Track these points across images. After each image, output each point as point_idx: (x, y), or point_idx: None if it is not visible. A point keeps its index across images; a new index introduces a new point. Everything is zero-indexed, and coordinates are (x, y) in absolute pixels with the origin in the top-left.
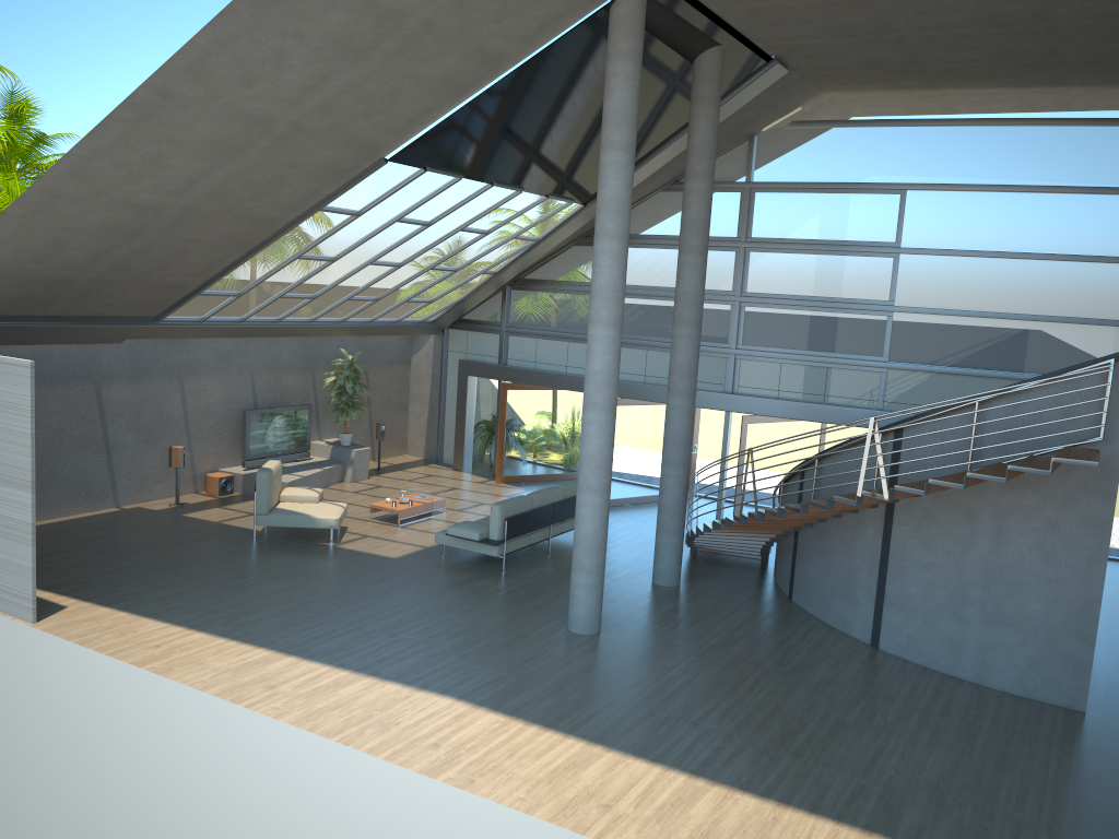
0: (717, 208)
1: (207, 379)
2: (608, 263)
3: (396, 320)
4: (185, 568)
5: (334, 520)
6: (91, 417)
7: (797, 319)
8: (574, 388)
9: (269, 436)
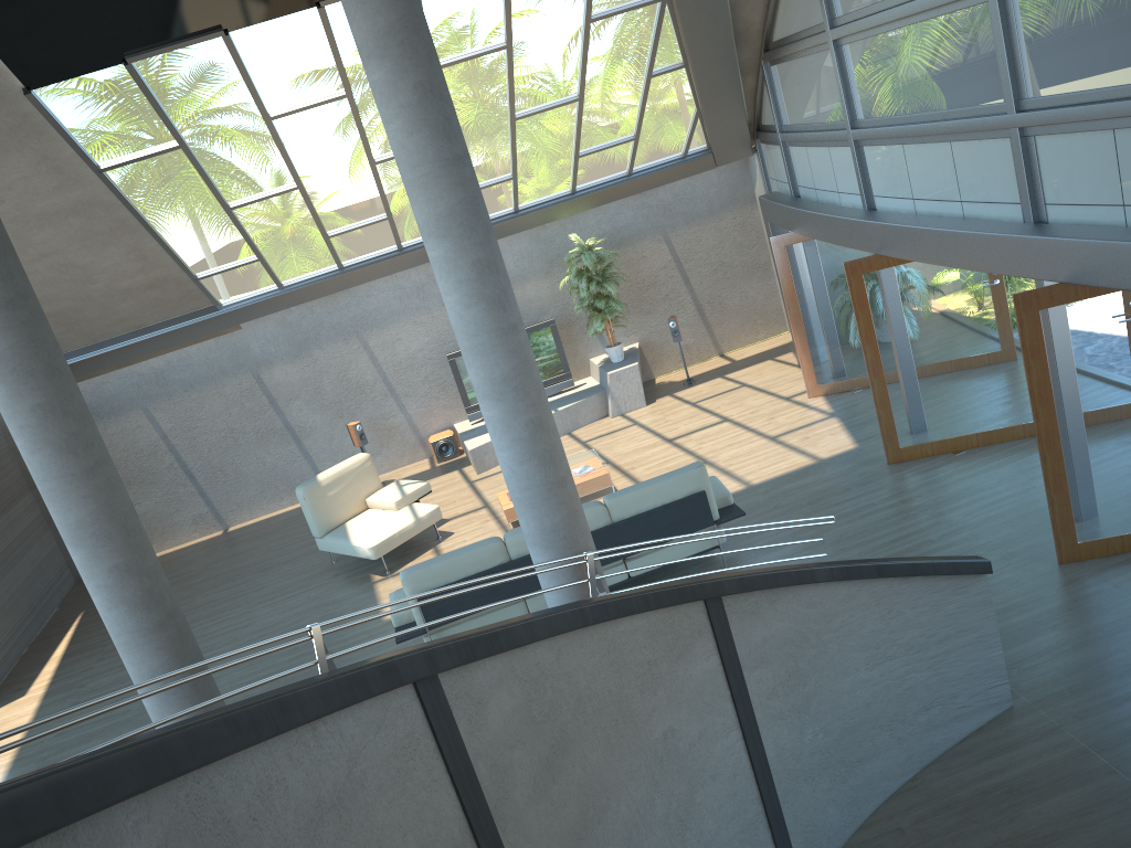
0: None
1: (397, 327)
2: None
3: (623, 174)
4: (193, 626)
5: (368, 549)
6: (261, 409)
7: None
8: (831, 239)
9: None
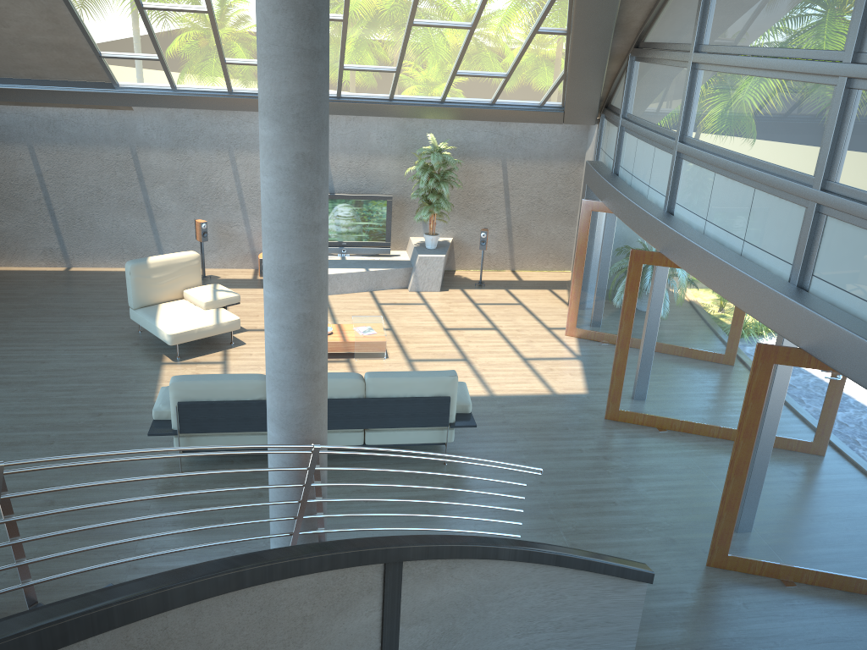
0: None
1: None
2: None
3: (487, 102)
4: (0, 345)
5: (167, 335)
6: (129, 181)
7: None
8: (629, 223)
9: (329, 224)
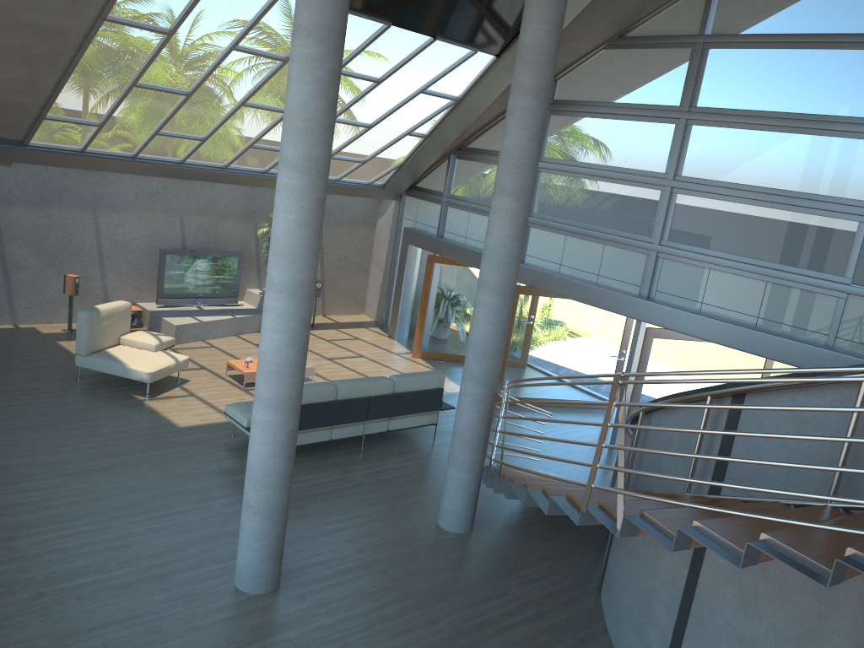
0: (662, 69)
1: (126, 215)
2: (298, 76)
3: (334, 179)
4: None
5: (146, 374)
6: None
7: (737, 215)
8: None
9: (188, 278)
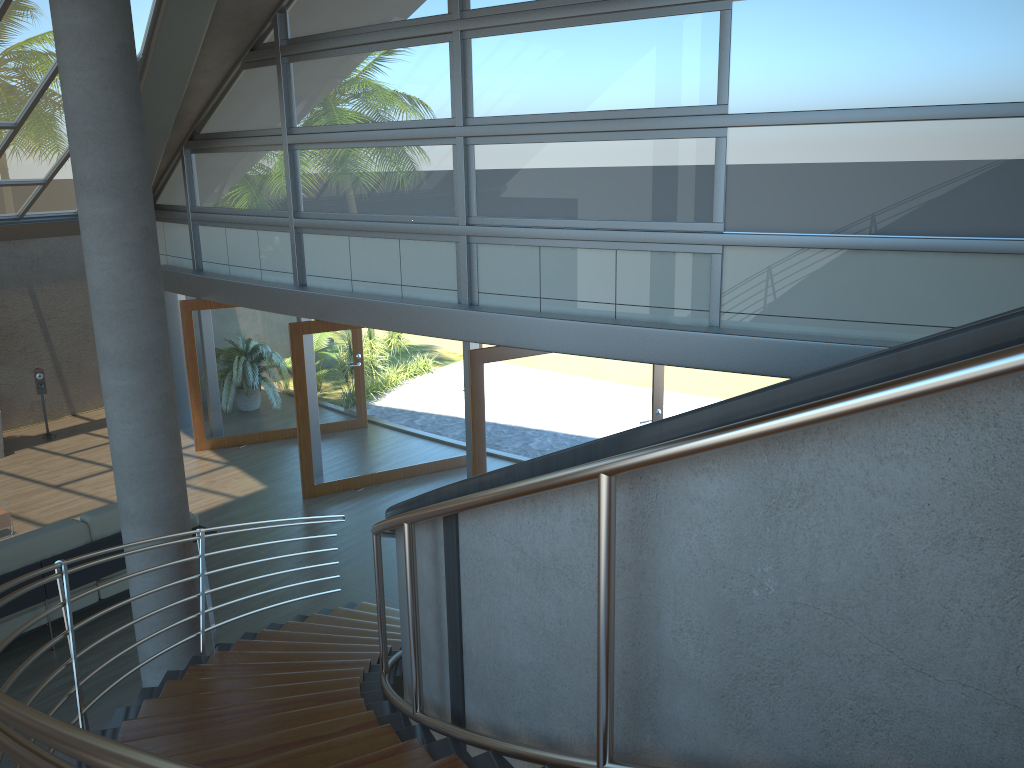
0: None
1: None
2: None
3: (14, 216)
4: None
5: None
6: None
7: (558, 161)
8: (261, 306)
9: None
